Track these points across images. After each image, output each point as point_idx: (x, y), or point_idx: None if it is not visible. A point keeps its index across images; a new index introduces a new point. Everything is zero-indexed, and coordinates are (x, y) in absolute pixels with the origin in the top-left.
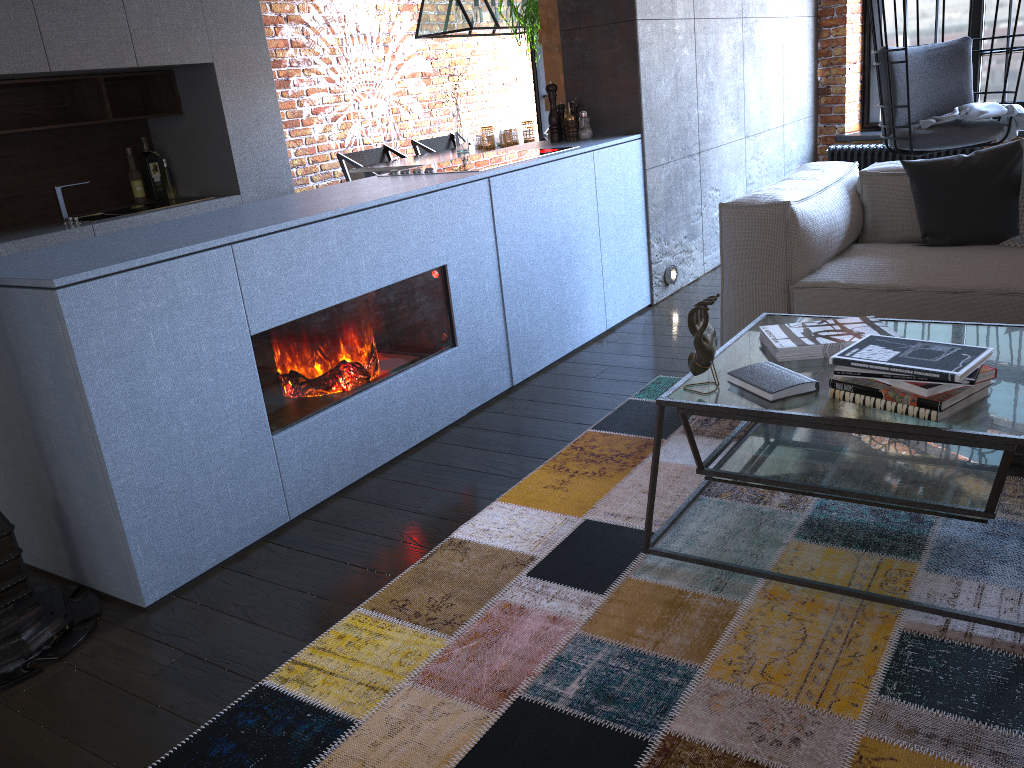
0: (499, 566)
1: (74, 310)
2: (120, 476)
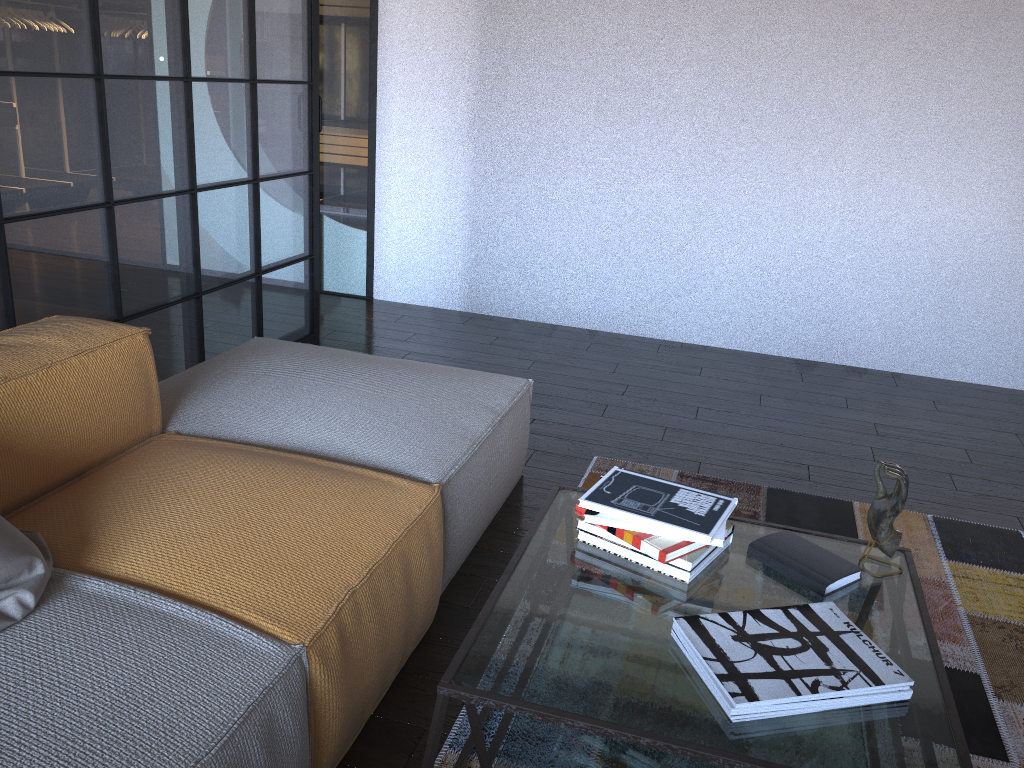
0: (1017, 684)
1: None
2: None
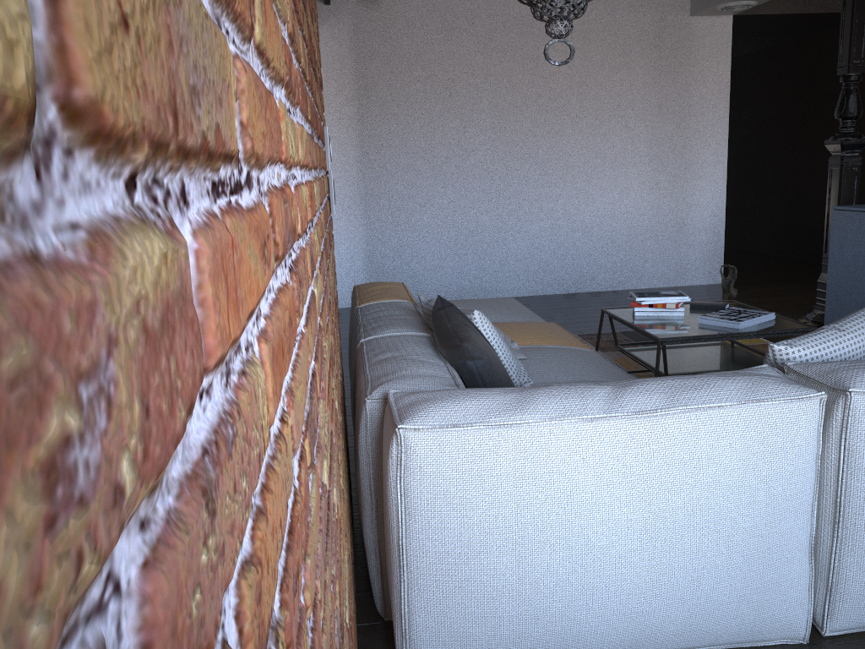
0: None
1: (833, 218)
2: (829, 279)
